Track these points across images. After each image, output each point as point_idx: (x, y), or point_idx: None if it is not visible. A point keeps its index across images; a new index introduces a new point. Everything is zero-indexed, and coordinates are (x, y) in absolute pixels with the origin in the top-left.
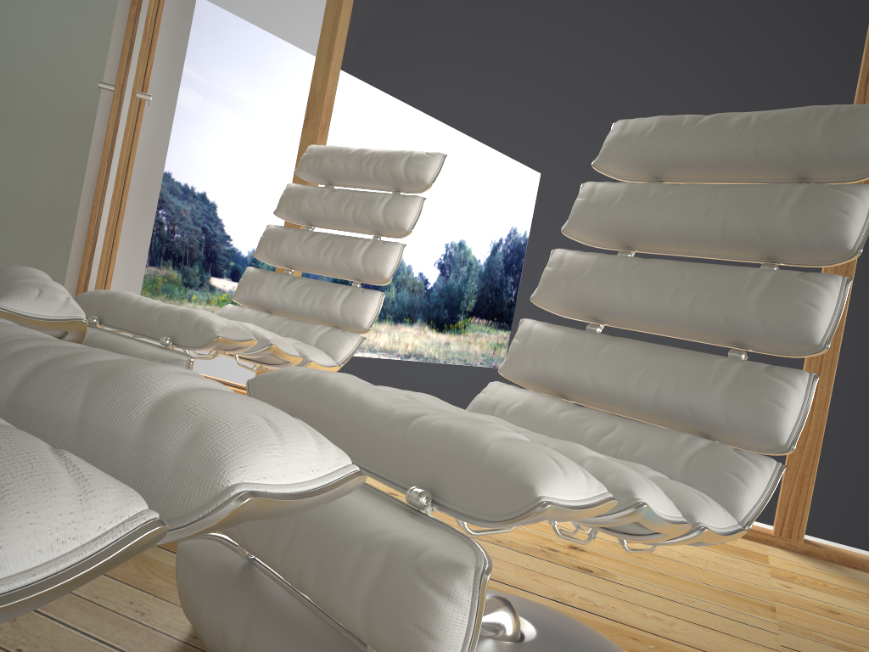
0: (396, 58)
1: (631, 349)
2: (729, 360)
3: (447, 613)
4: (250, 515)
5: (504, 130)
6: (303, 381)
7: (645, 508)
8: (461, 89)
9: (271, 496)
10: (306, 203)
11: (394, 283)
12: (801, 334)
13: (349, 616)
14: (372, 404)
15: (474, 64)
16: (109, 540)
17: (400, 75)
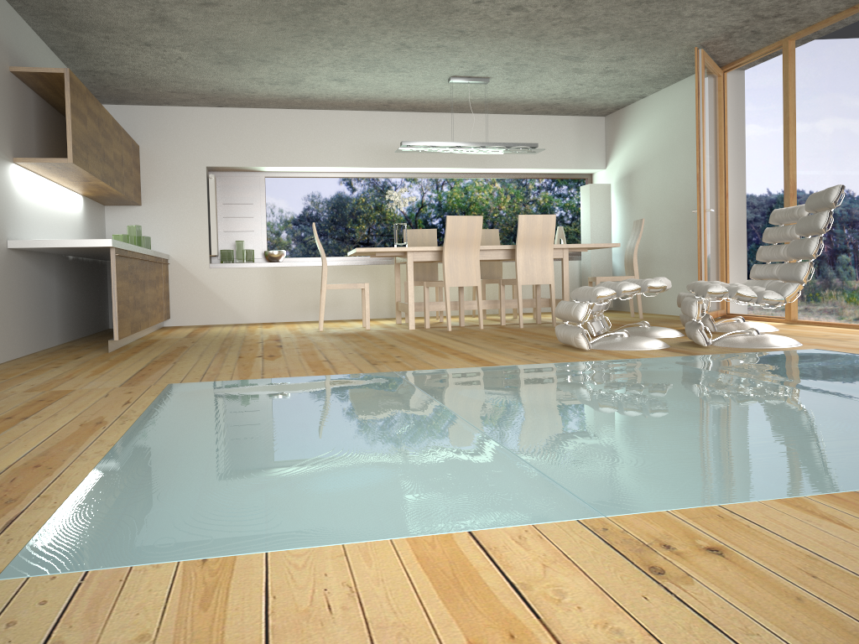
0: (813, 156)
1: (789, 265)
2: (798, 262)
3: (693, 307)
4: (650, 288)
5: (858, 177)
6: (699, 286)
7: (738, 292)
8: (839, 164)
9: (651, 286)
10: (768, 235)
11: (829, 257)
12: (807, 253)
13: (687, 313)
14: (703, 286)
15: (843, 151)
16: (635, 287)
17: (816, 164)
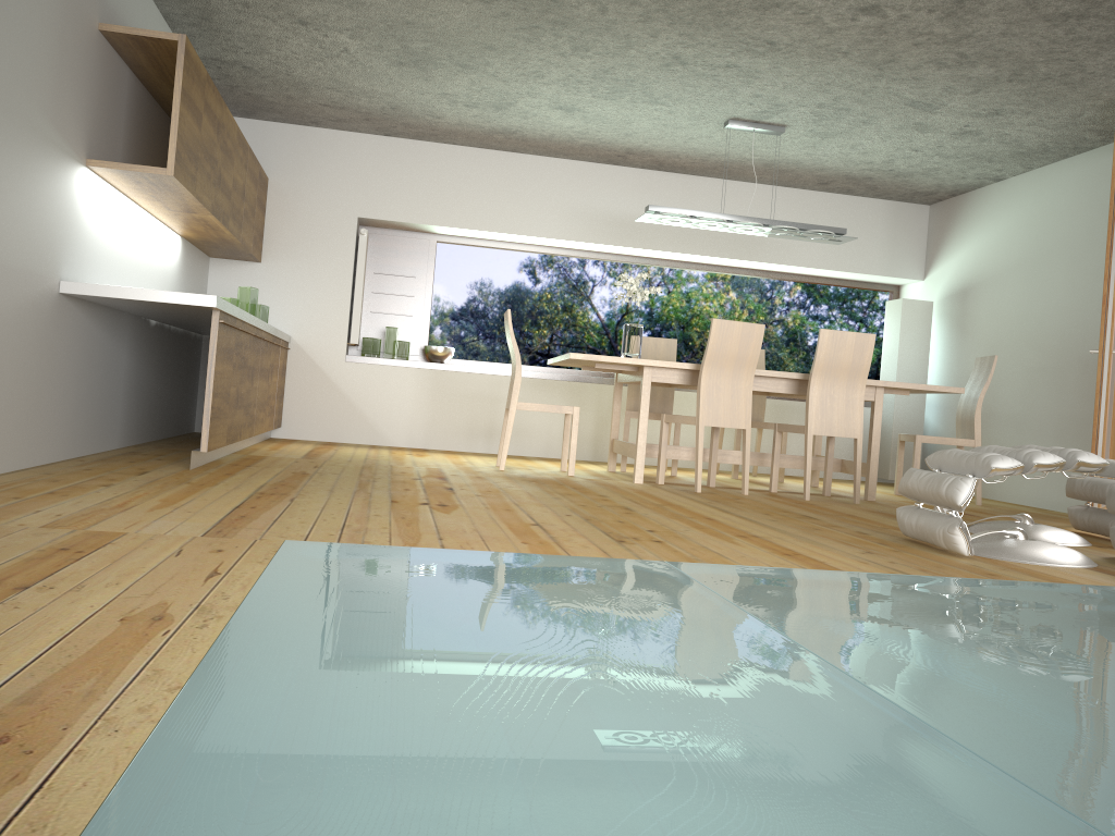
0: None
1: None
2: None
3: None
4: (1081, 465)
5: None
6: None
7: None
8: None
9: (1084, 461)
10: None
11: None
12: None
13: None
14: None
15: None
16: (1057, 461)
17: None
